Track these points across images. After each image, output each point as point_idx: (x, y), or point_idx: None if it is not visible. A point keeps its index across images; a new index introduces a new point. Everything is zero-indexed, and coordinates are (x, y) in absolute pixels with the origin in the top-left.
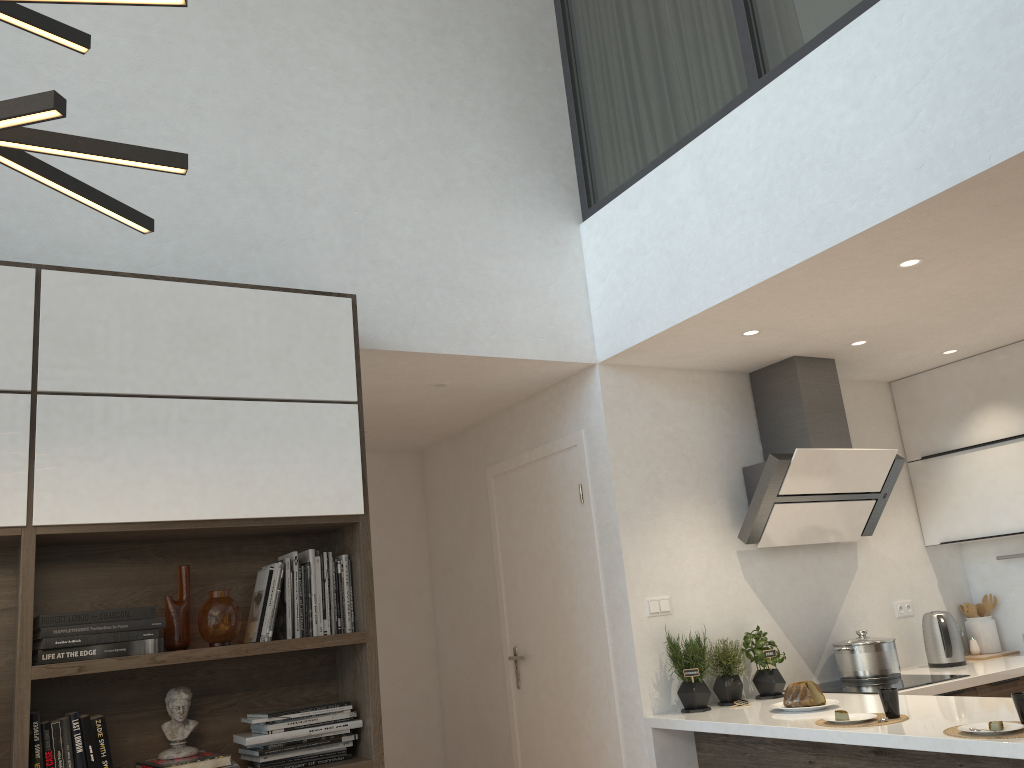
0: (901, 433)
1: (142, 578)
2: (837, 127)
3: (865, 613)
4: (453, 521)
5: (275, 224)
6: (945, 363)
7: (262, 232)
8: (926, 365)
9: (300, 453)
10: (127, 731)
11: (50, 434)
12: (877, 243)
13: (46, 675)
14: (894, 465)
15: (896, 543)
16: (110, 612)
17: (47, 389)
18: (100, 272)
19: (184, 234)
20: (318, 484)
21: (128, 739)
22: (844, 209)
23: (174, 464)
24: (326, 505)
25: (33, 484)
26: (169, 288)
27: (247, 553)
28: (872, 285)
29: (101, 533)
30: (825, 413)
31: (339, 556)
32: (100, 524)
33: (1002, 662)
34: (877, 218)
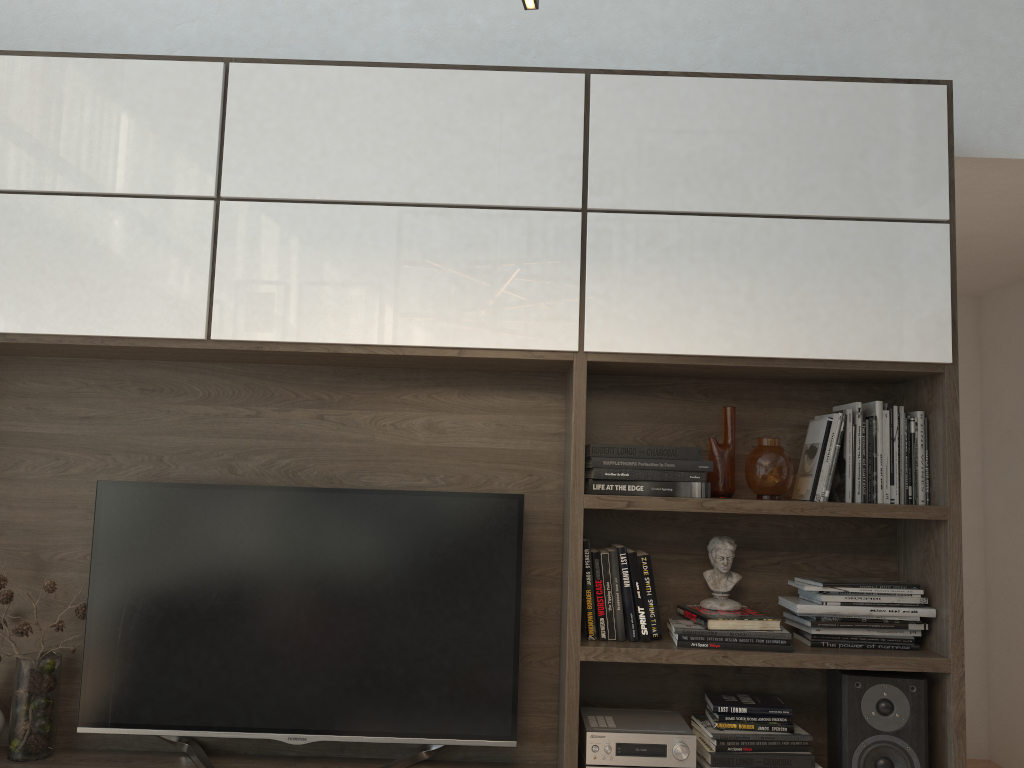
0: None
1: (683, 416)
2: None
3: None
4: (1021, 382)
5: (839, 4)
6: None
7: (823, 16)
8: None
9: (872, 284)
10: (668, 572)
11: (599, 255)
12: None
13: (597, 506)
14: None
15: None
16: (656, 449)
17: (596, 207)
18: (648, 73)
19: (732, 28)
20: (893, 323)
21: (668, 580)
22: None
23: (725, 292)
24: (903, 349)
25: (583, 308)
26: (722, 87)
27: (796, 399)
28: None
29: (648, 364)
30: None
31: (911, 412)
32: (648, 355)
33: None
34: None
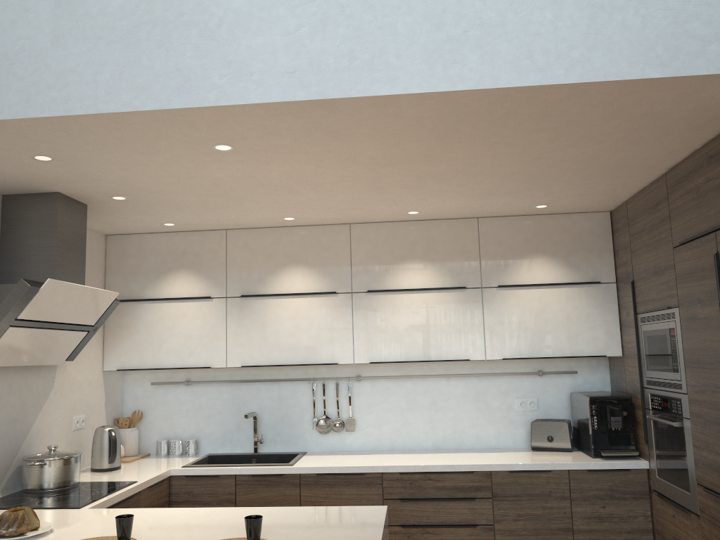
0: (106, 278)
1: None
2: (223, 4)
3: (51, 428)
4: None
5: None
6: (157, 231)
7: None
8: (144, 229)
9: None
10: None
11: None
12: (223, 121)
13: None
14: (112, 305)
15: (85, 367)
16: None
17: None
18: None
19: None
20: None
21: None
22: (212, 79)
23: None
24: None
25: None
26: None
27: None
28: (180, 155)
29: None
30: (72, 250)
31: None
32: None
33: (148, 465)
34: (243, 99)
